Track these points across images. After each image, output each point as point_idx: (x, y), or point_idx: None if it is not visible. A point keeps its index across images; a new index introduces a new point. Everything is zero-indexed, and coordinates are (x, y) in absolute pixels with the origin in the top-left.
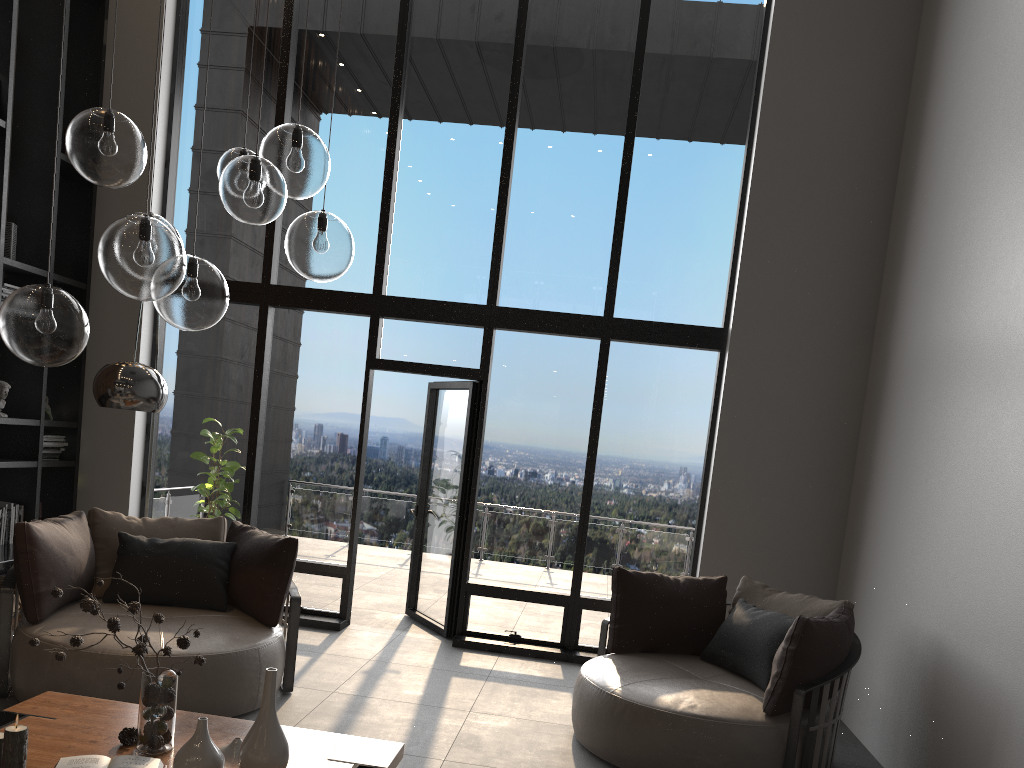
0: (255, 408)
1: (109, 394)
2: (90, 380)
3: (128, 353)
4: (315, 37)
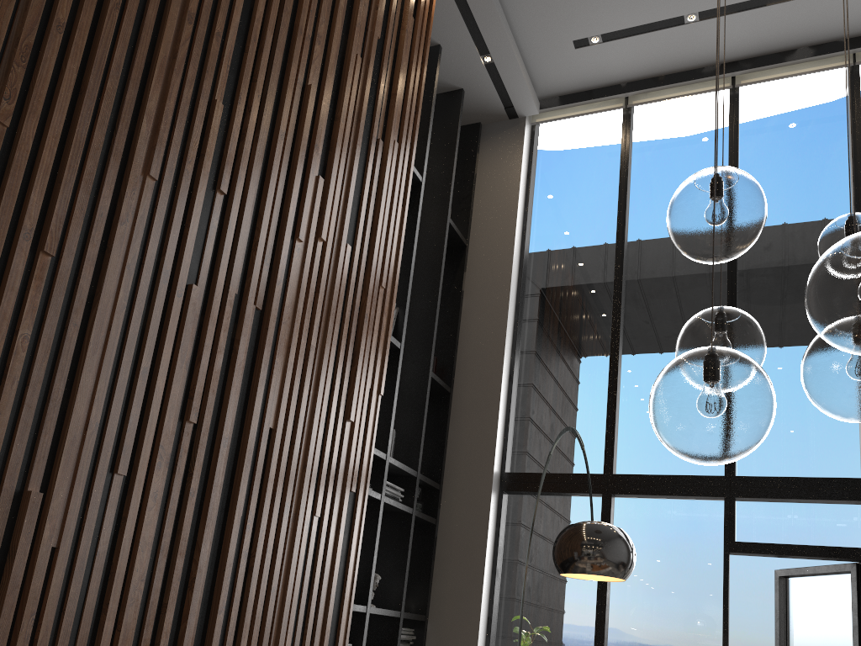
0: (601, 598)
1: (581, 556)
2: (438, 574)
3: (475, 546)
4: (643, 260)
